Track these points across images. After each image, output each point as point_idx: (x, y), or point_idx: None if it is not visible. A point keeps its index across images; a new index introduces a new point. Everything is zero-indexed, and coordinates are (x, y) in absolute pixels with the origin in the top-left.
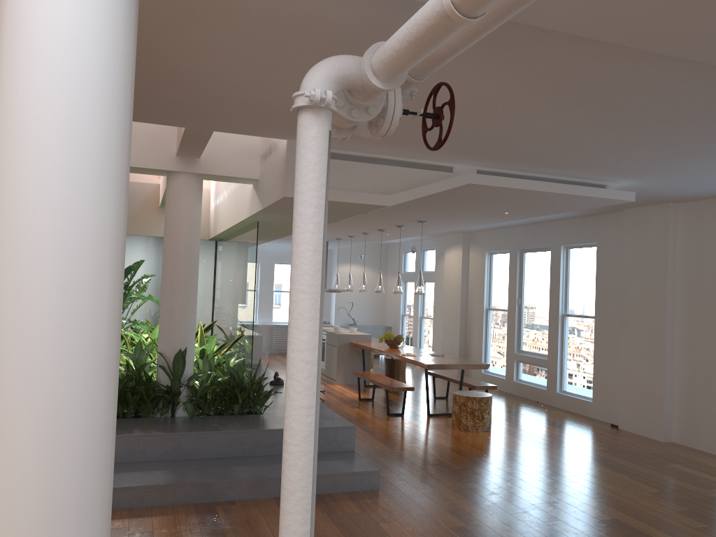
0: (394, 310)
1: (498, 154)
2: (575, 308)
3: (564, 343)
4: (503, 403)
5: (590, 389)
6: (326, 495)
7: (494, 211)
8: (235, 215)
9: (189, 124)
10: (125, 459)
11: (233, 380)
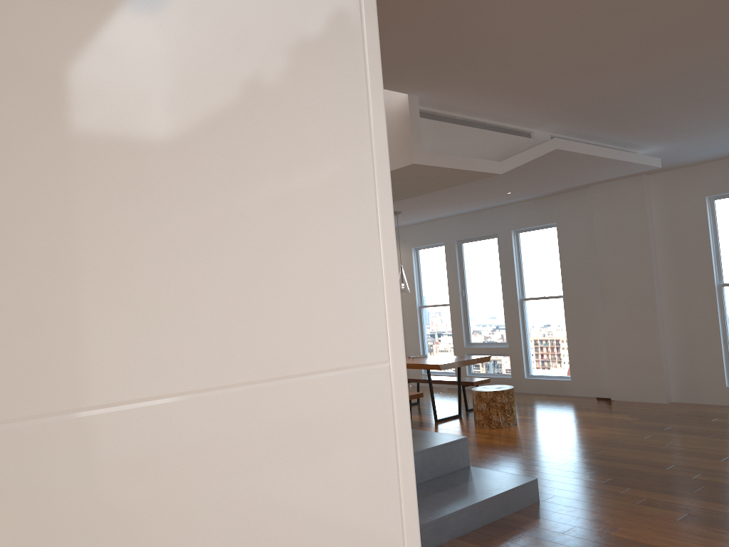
0: None
1: (600, 113)
2: (533, 291)
3: (526, 328)
4: None
5: (564, 368)
6: (503, 520)
7: (501, 191)
8: None
9: None
10: None
11: None
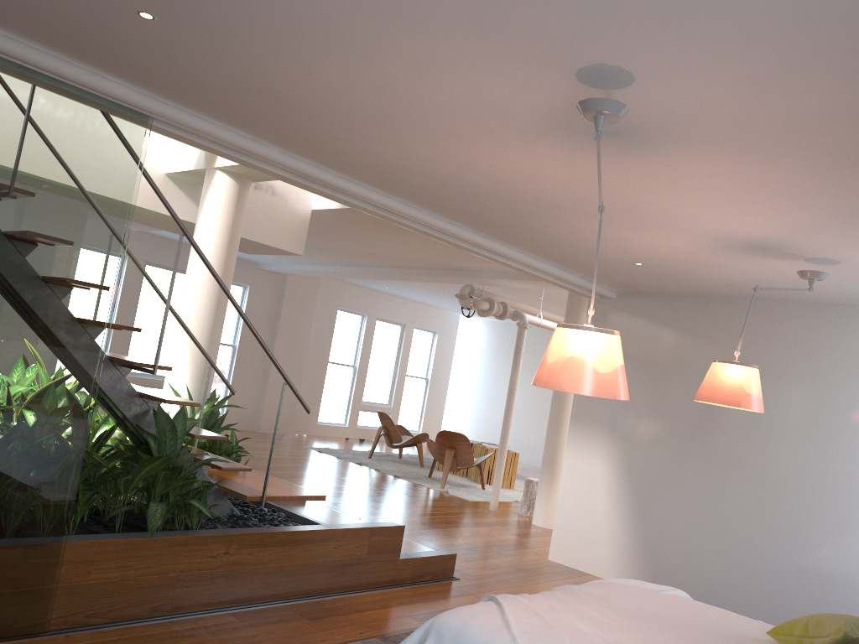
0: None
1: None
2: None
3: None
4: None
5: None
6: None
7: None
8: None
9: None
10: None
11: None
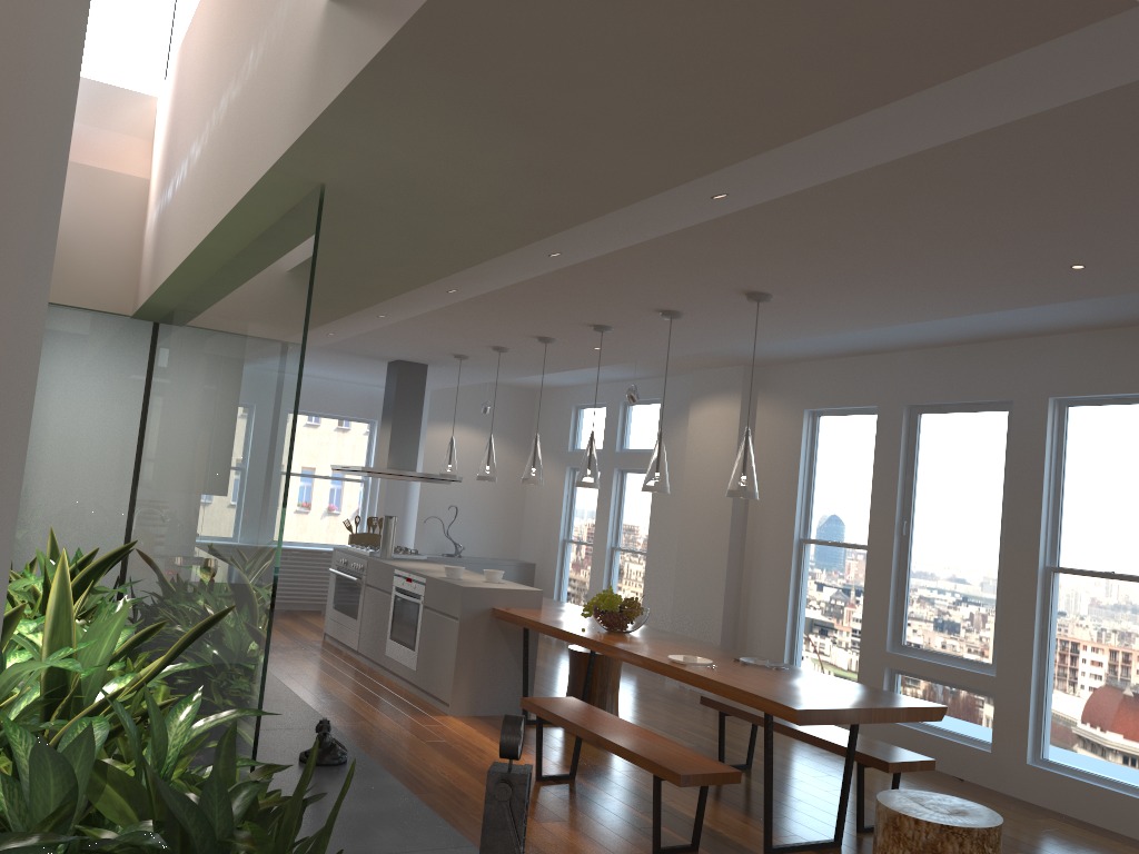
0: (543, 530)
1: None
2: (1083, 554)
3: (1049, 640)
4: None
5: None
6: None
7: (1057, 255)
8: (232, 180)
9: None
10: None
11: None
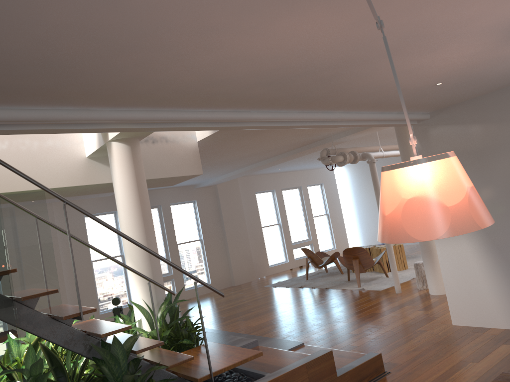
0: None
1: None
2: None
3: None
4: None
5: None
6: None
7: None
8: None
9: None
10: None
11: None
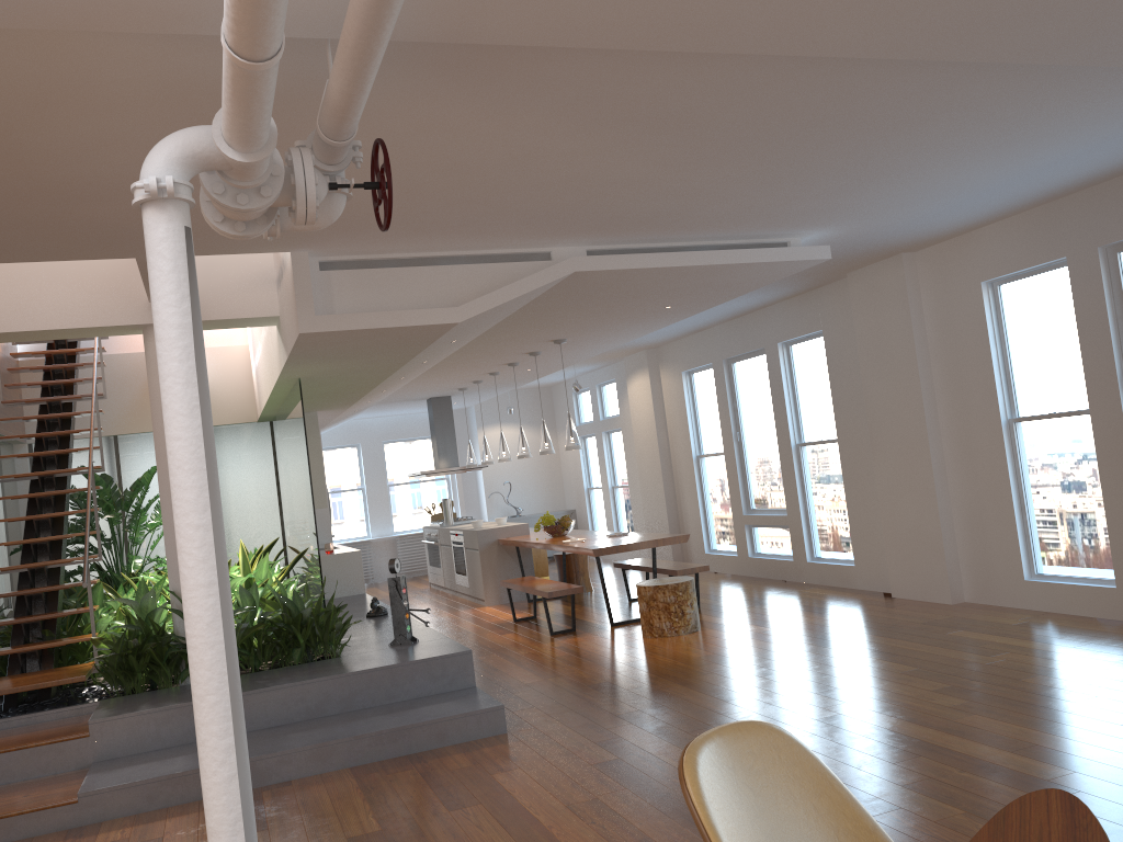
0: (574, 484)
1: (601, 223)
2: (812, 432)
3: (806, 487)
4: (731, 591)
5: (850, 547)
6: (428, 752)
7: (649, 307)
8: (271, 375)
9: (138, 252)
10: (131, 749)
11: (287, 614)
